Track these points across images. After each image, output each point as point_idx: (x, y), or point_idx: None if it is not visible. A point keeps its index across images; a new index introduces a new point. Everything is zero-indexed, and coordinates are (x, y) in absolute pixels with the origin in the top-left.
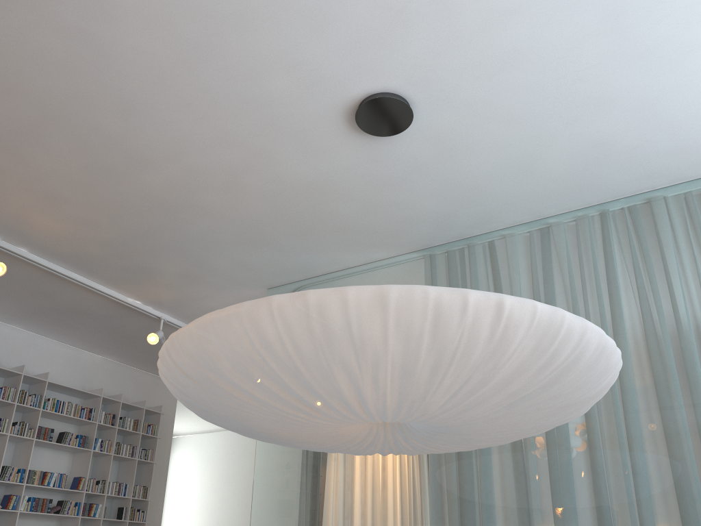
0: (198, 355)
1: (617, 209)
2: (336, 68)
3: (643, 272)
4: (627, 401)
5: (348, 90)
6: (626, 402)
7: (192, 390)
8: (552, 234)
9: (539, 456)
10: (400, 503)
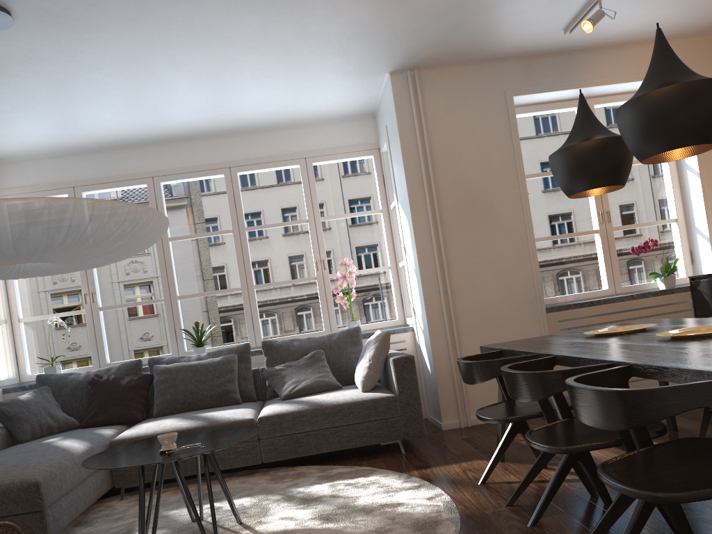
0: (142, 225)
1: None
2: (43, 3)
3: None
4: None
5: (16, 3)
6: None
7: (102, 231)
8: None
9: None
10: None
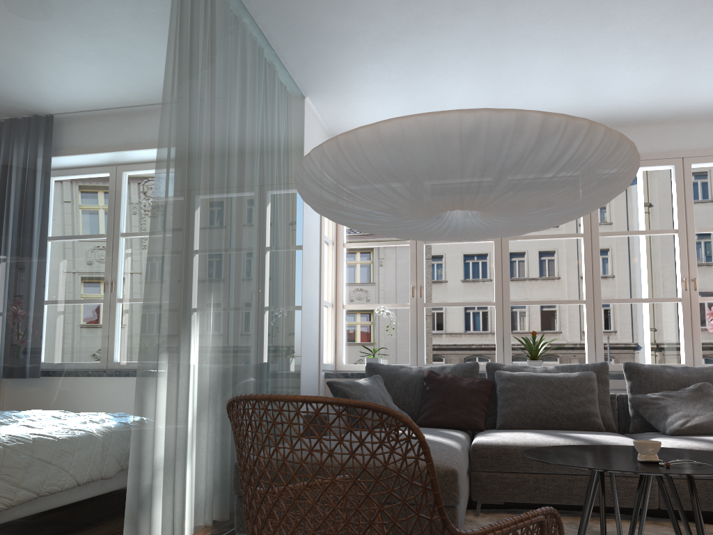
0: (627, 173)
1: (273, 59)
2: None
3: (275, 120)
4: (264, 207)
5: None
6: (264, 207)
7: (594, 171)
8: (253, 38)
9: (234, 225)
10: (160, 225)
